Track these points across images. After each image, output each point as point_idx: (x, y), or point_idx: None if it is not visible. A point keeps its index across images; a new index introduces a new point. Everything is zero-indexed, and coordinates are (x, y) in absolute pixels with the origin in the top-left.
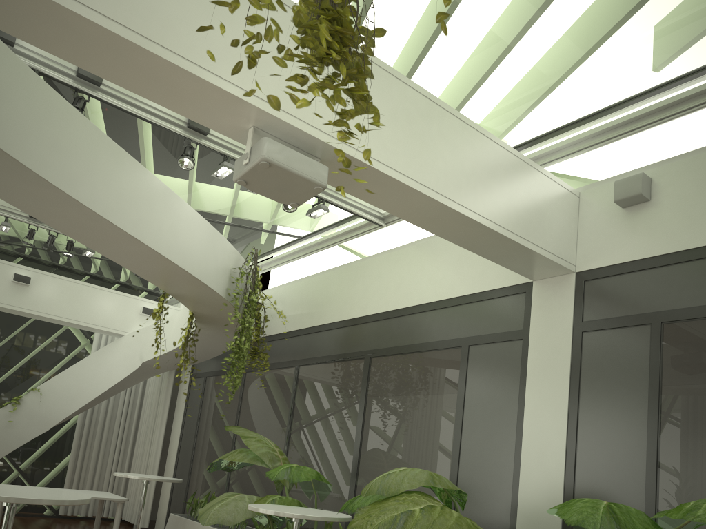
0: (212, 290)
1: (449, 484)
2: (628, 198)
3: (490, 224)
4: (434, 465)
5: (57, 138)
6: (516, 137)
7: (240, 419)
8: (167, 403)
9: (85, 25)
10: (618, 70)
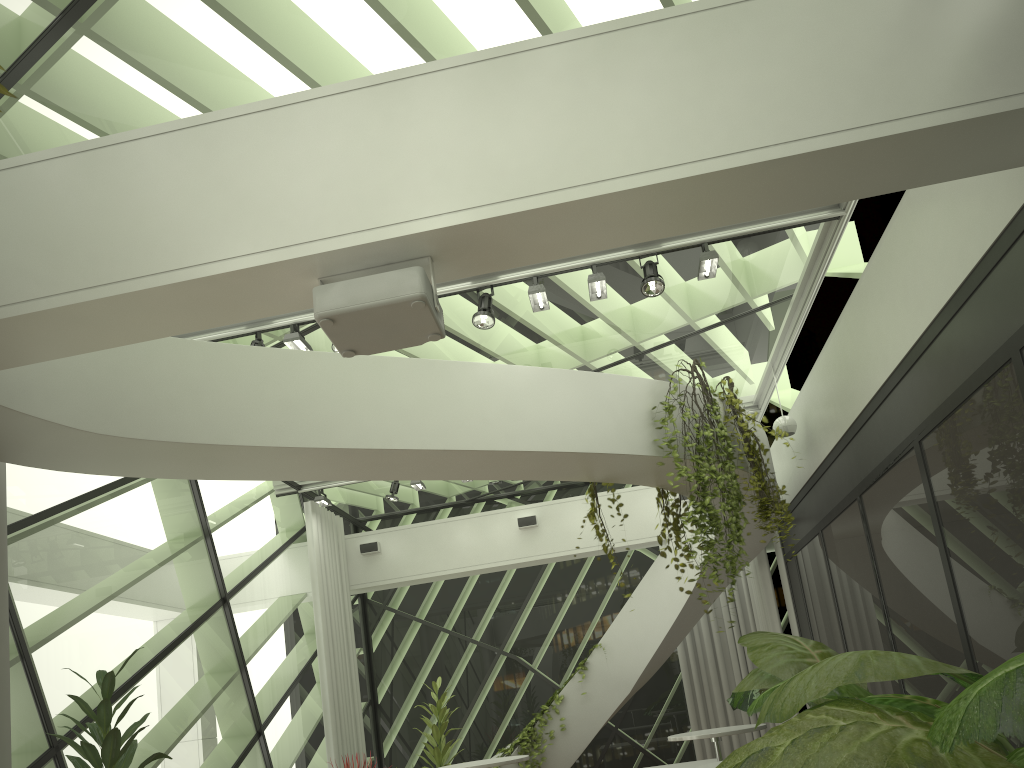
0: (623, 455)
1: (901, 669)
2: None
3: (788, 148)
4: None
5: (286, 394)
6: None
7: (839, 606)
8: (773, 609)
9: (83, 309)
10: None
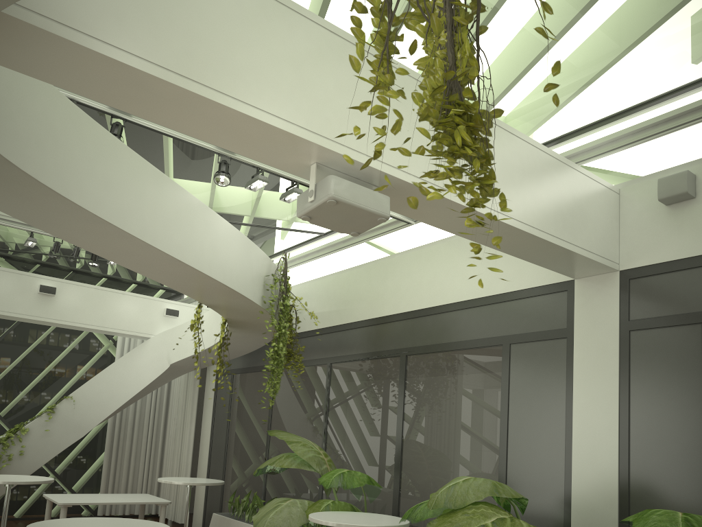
0: (249, 300)
1: (512, 493)
2: (673, 197)
3: (540, 233)
4: (481, 463)
5: (108, 174)
6: (549, 133)
7: (273, 417)
8: (195, 401)
9: (161, 85)
10: (659, 67)
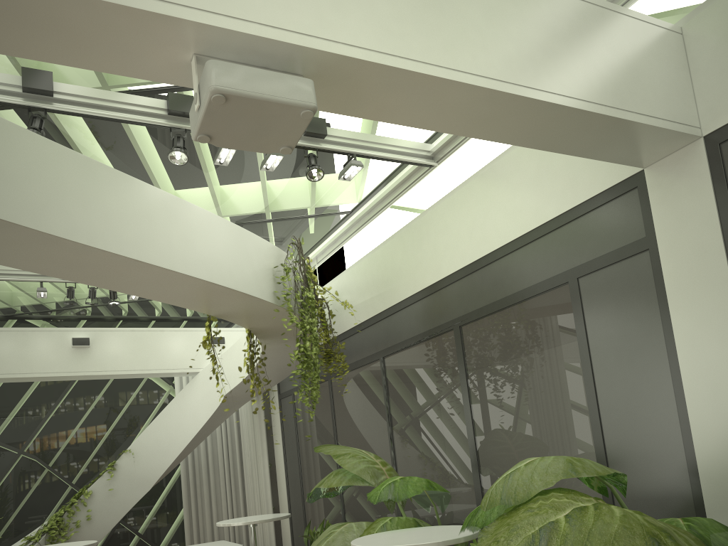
0: (255, 298)
1: (597, 469)
2: None
3: (566, 100)
4: (571, 439)
5: (0, 164)
6: None
7: (337, 432)
8: (263, 431)
9: None
10: None
